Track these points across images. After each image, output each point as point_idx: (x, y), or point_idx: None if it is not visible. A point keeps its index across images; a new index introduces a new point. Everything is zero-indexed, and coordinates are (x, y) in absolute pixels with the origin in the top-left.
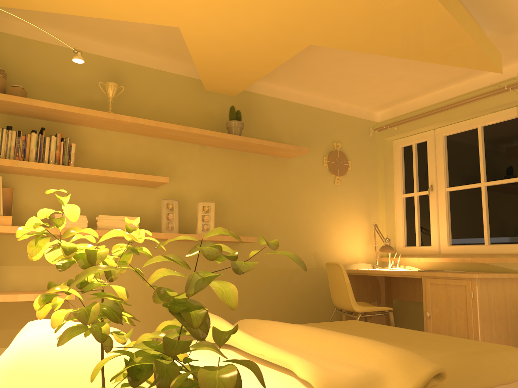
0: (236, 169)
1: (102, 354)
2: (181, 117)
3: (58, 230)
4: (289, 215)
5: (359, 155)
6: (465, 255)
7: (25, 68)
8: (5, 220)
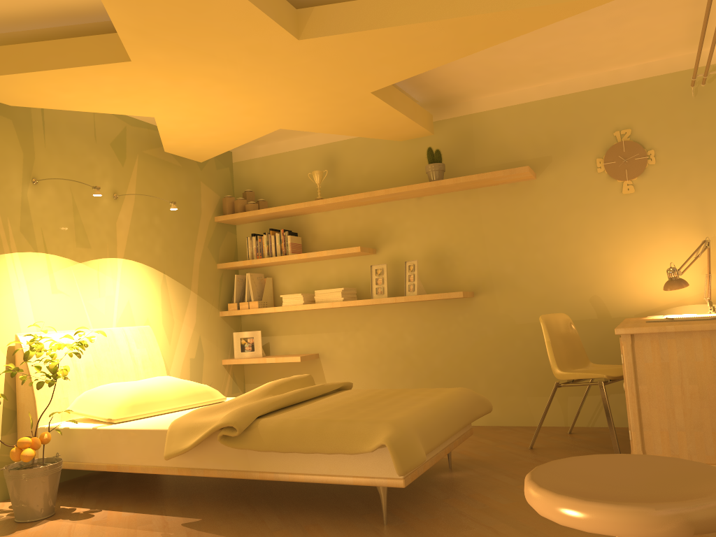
0: (461, 213)
1: (53, 391)
2: (393, 175)
3: (283, 308)
4: (543, 254)
5: (675, 134)
6: None
7: (269, 180)
8: (254, 304)
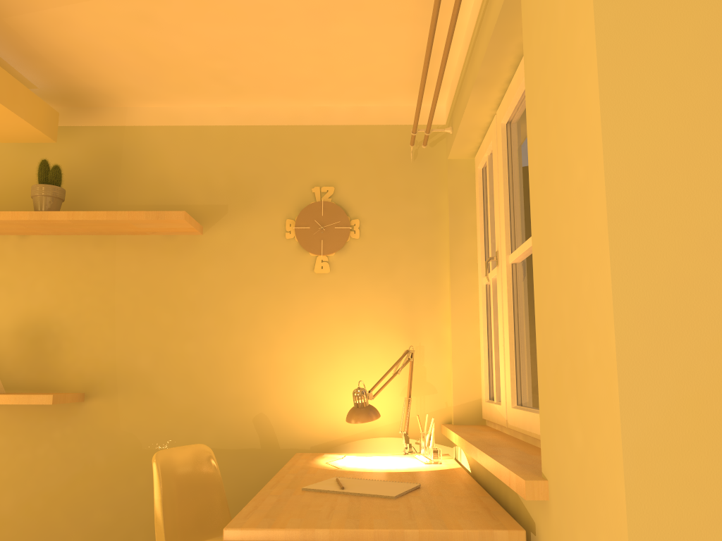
0: (86, 268)
1: None
2: None
3: None
4: (197, 345)
5: (386, 203)
6: (530, 437)
7: None
8: None
